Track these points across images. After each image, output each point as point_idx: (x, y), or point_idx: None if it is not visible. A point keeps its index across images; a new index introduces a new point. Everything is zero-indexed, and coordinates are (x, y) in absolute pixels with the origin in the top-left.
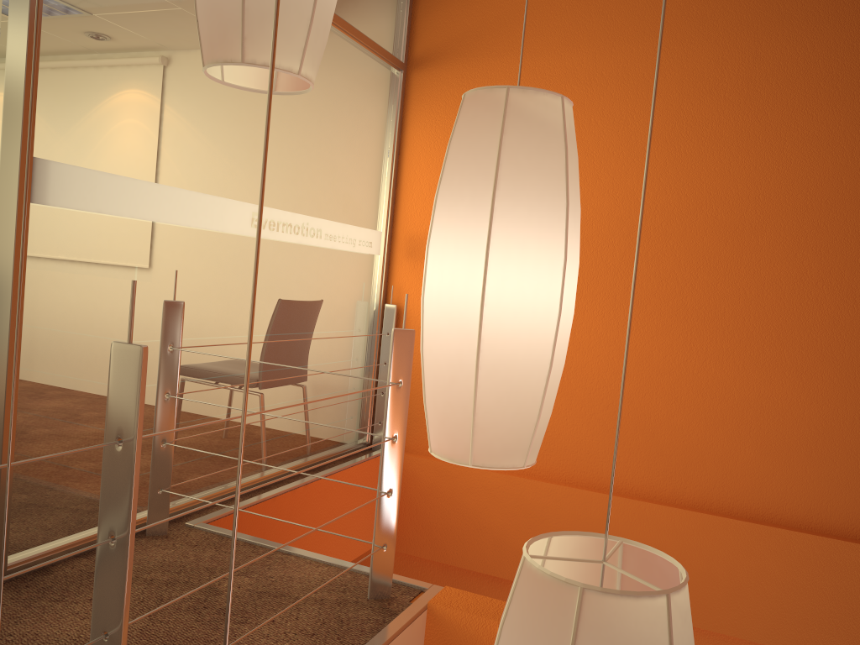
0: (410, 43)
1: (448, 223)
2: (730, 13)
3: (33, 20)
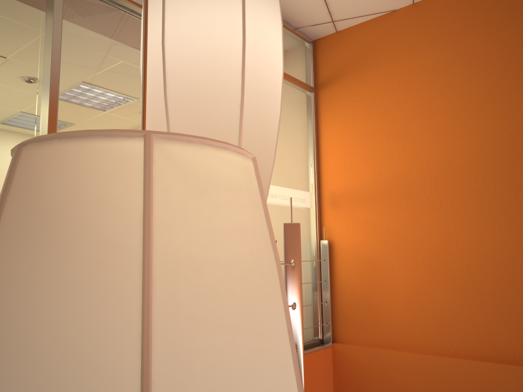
0: (316, 75)
1: None
2: None
3: (53, 67)
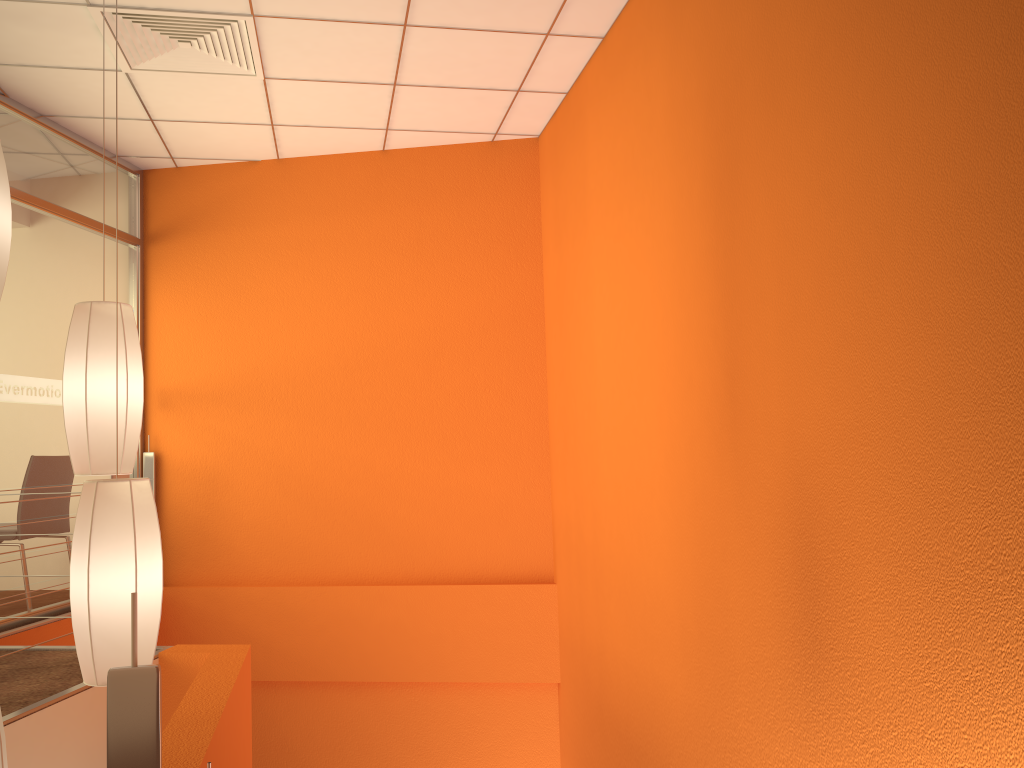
0: (144, 221)
1: (69, 364)
2: (398, 190)
3: None
